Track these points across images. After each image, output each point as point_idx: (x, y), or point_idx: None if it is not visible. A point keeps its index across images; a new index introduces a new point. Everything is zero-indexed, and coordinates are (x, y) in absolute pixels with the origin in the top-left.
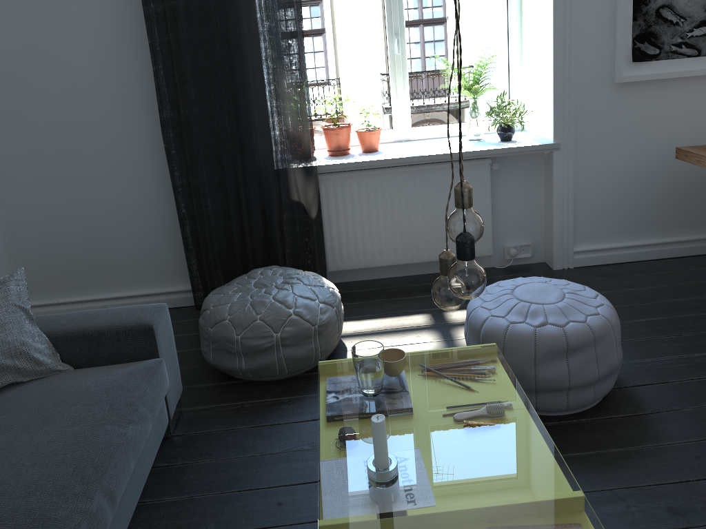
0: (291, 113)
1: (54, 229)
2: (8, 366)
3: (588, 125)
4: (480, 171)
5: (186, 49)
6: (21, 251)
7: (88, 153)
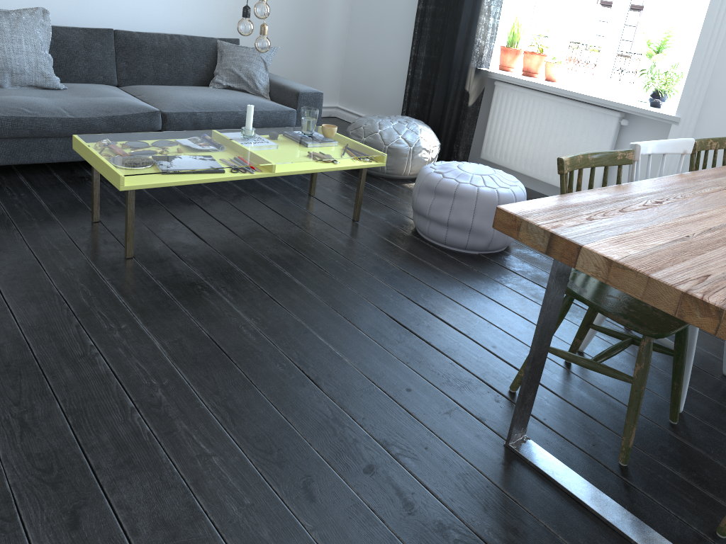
0: (482, 25)
1: (361, 66)
2: (244, 81)
3: (718, 111)
4: (607, 121)
5: None
6: (346, 73)
7: (387, 24)
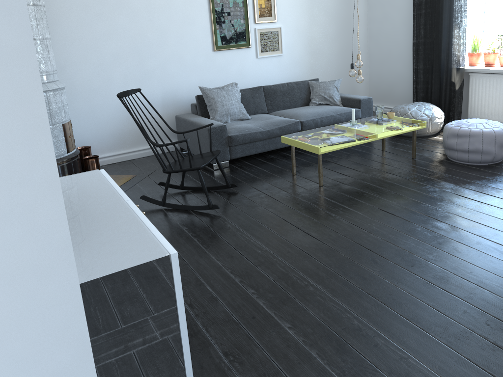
0: (455, 44)
1: (380, 79)
2: (327, 99)
3: None
4: None
5: (422, 16)
6: (371, 85)
7: (394, 53)
